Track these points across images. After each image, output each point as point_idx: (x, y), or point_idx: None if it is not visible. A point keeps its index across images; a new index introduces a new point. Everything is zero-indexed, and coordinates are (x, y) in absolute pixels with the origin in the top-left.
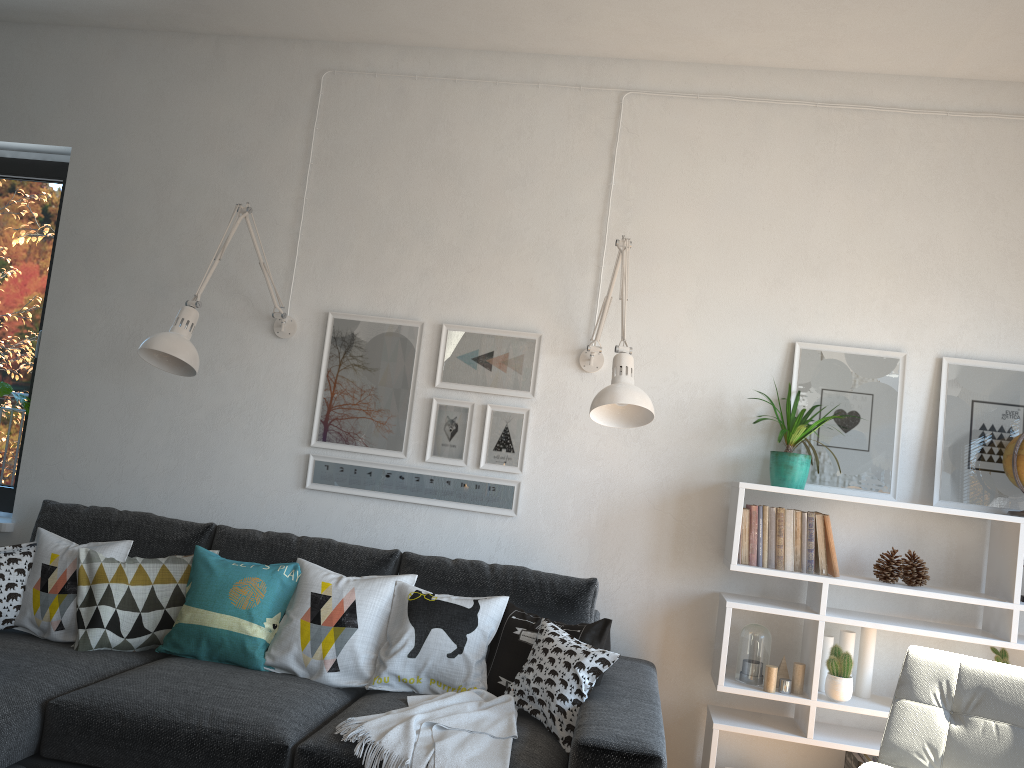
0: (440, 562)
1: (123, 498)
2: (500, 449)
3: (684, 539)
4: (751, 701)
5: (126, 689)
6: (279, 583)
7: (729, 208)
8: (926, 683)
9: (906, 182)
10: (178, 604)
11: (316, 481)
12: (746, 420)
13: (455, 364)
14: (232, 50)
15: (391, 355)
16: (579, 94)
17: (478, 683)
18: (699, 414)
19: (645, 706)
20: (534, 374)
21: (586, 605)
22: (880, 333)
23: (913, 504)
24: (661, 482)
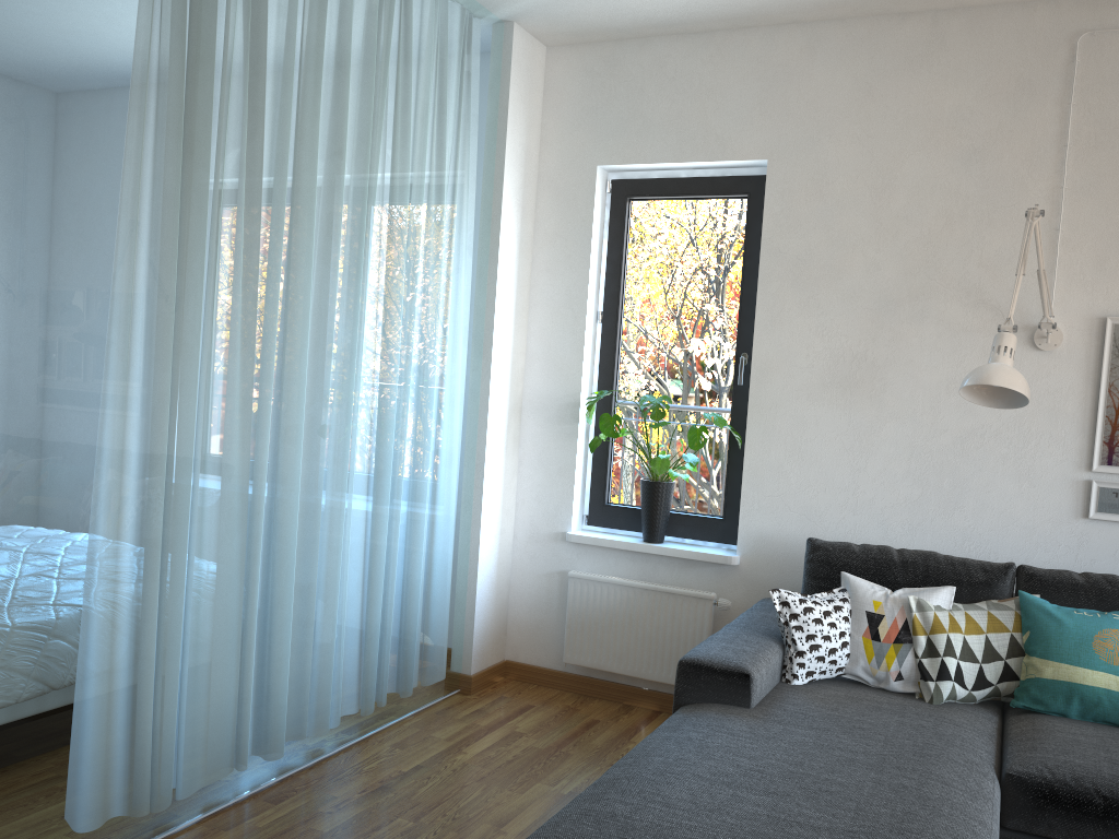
0: None
1: (860, 530)
2: None
3: None
4: None
5: (1071, 760)
6: None
7: None
8: None
9: None
10: (1016, 655)
11: (1101, 510)
12: None
13: None
14: (954, 26)
15: None
16: None
17: None
18: None
19: None
20: None
21: None
22: None
23: None
24: None
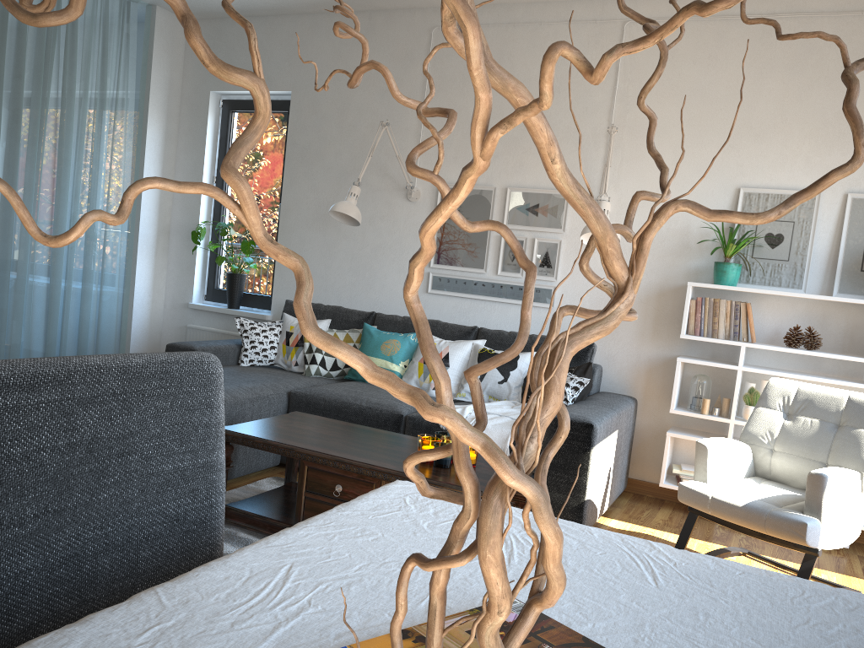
0: (500, 333)
1: (328, 300)
2: (543, 266)
3: (660, 322)
4: (702, 425)
5: (326, 389)
6: (408, 343)
7: (697, 97)
8: (775, 398)
9: (828, 67)
10: None
11: (433, 288)
12: (704, 242)
13: (515, 213)
14: (378, 20)
15: (476, 209)
16: (595, 26)
17: (515, 398)
18: (672, 239)
19: (604, 409)
20: (564, 217)
21: (586, 358)
22: (803, 178)
23: (806, 294)
24: (646, 285)
